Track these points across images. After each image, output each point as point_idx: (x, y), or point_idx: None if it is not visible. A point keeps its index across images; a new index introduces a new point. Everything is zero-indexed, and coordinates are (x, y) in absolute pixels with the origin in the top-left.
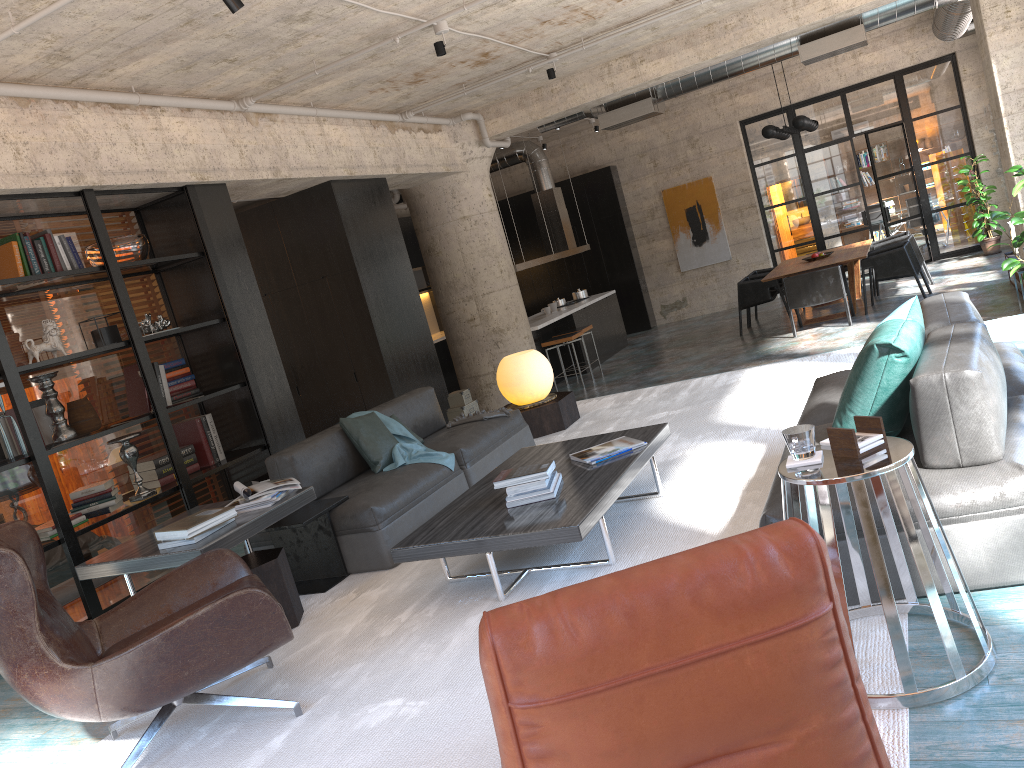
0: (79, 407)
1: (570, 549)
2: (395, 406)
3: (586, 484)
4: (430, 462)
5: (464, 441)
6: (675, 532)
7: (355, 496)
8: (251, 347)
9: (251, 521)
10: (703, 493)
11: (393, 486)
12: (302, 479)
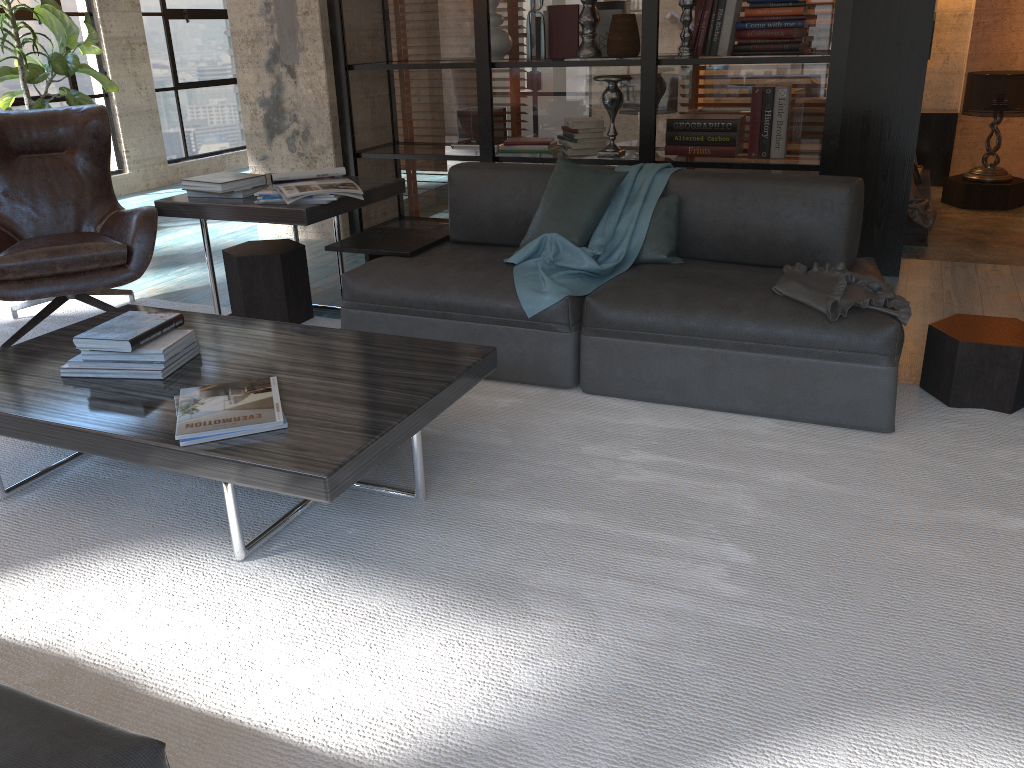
0: (612, 24)
1: (136, 467)
2: (714, 184)
3: (66, 396)
4: (514, 283)
5: (629, 294)
6: (7, 557)
7: (394, 257)
8: (866, 0)
9: (212, 205)
10: (158, 608)
11: (413, 274)
12: (451, 208)
